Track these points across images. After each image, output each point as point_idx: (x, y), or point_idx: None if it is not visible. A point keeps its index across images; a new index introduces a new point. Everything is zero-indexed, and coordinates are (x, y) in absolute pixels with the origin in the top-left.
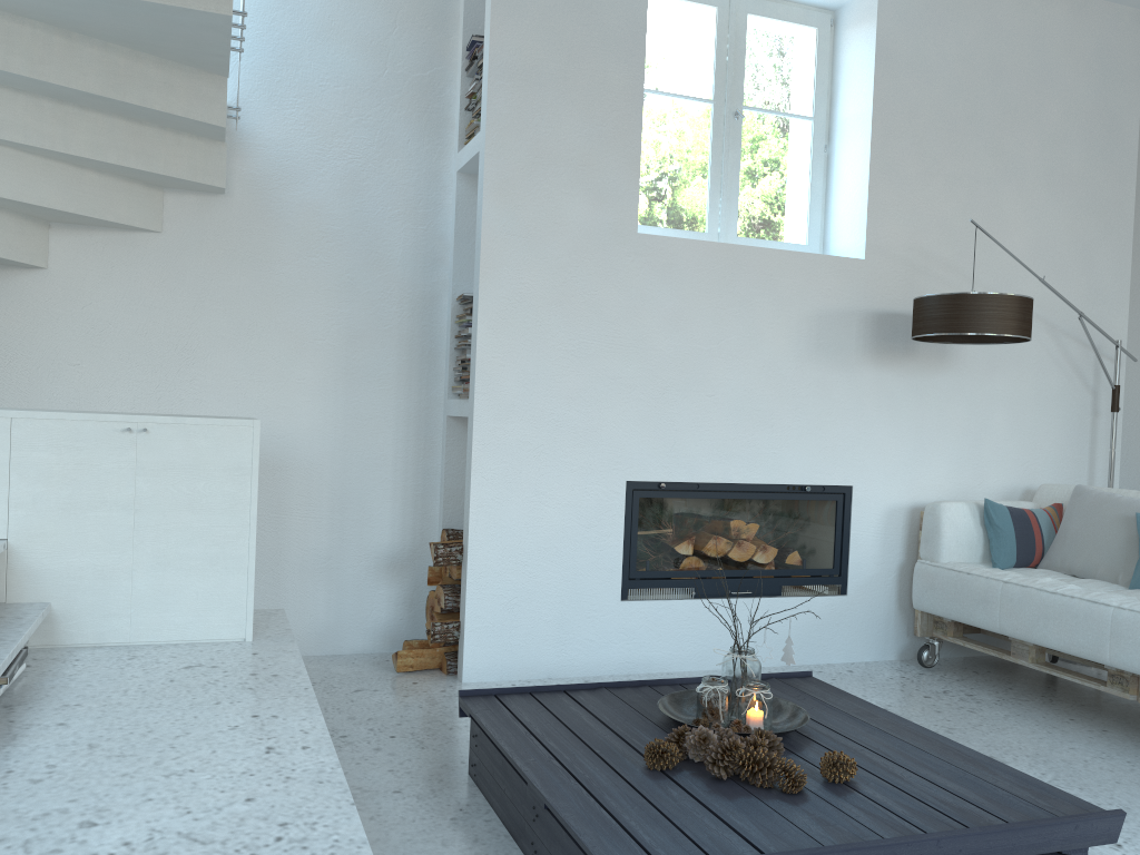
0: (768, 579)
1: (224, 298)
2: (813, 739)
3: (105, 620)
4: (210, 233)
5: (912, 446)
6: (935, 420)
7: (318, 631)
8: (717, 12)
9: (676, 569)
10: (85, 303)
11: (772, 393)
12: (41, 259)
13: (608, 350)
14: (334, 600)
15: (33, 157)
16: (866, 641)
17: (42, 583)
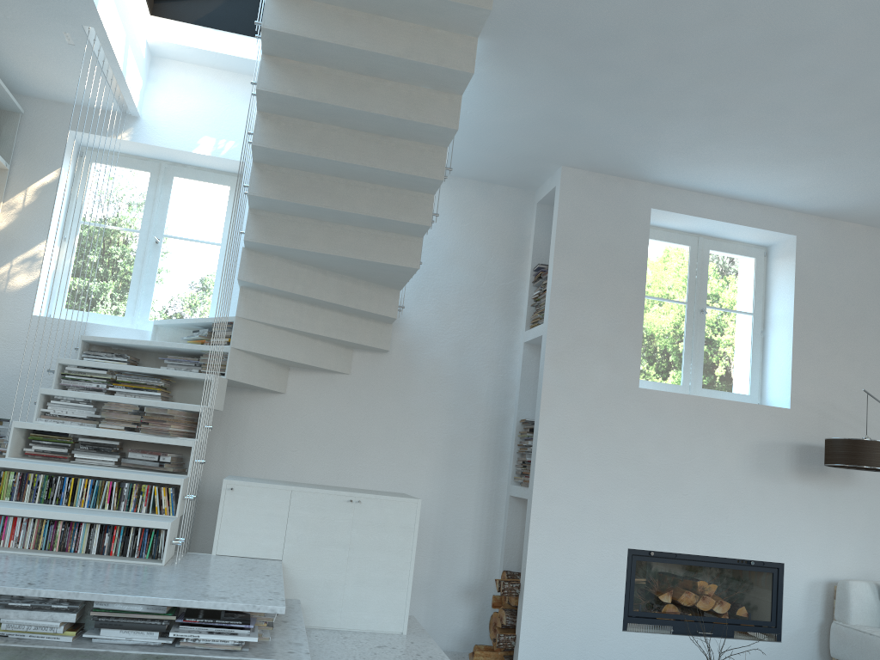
0: (724, 625)
1: (381, 414)
2: None
3: (327, 613)
4: (377, 375)
5: (827, 538)
6: (843, 520)
7: None
8: (690, 249)
9: (660, 612)
10: (303, 414)
11: (726, 495)
12: (283, 388)
13: (618, 461)
14: (431, 612)
15: (293, 334)
16: None
17: (297, 588)
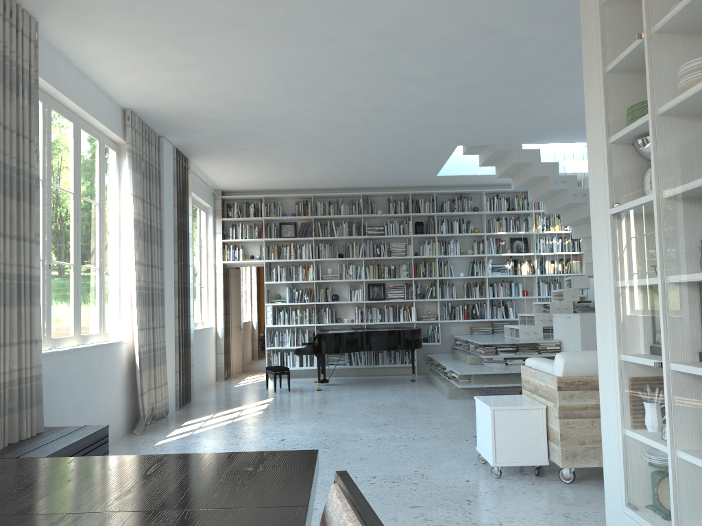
0: None
1: None
2: None
3: None
4: None
5: None
6: None
7: None
8: None
9: None
10: None
11: None
12: None
13: None
14: None
15: None
16: None
17: (564, 349)
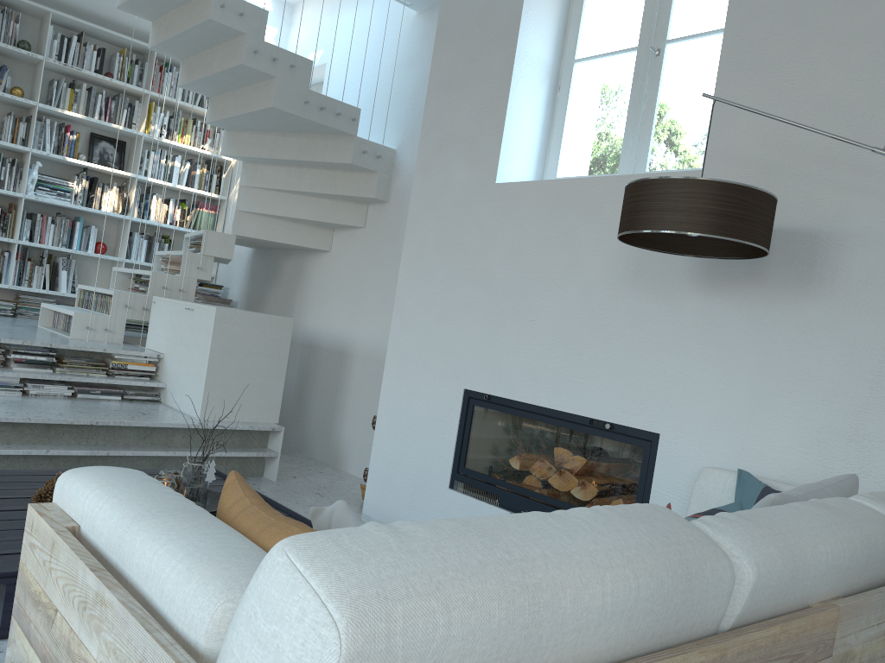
0: None
1: (379, 262)
2: None
3: (174, 396)
4: (380, 225)
5: (745, 399)
6: (786, 368)
7: None
8: None
9: (491, 475)
10: (338, 268)
11: (584, 321)
12: (326, 246)
13: (465, 280)
14: None
15: (296, 195)
16: None
17: (167, 375)
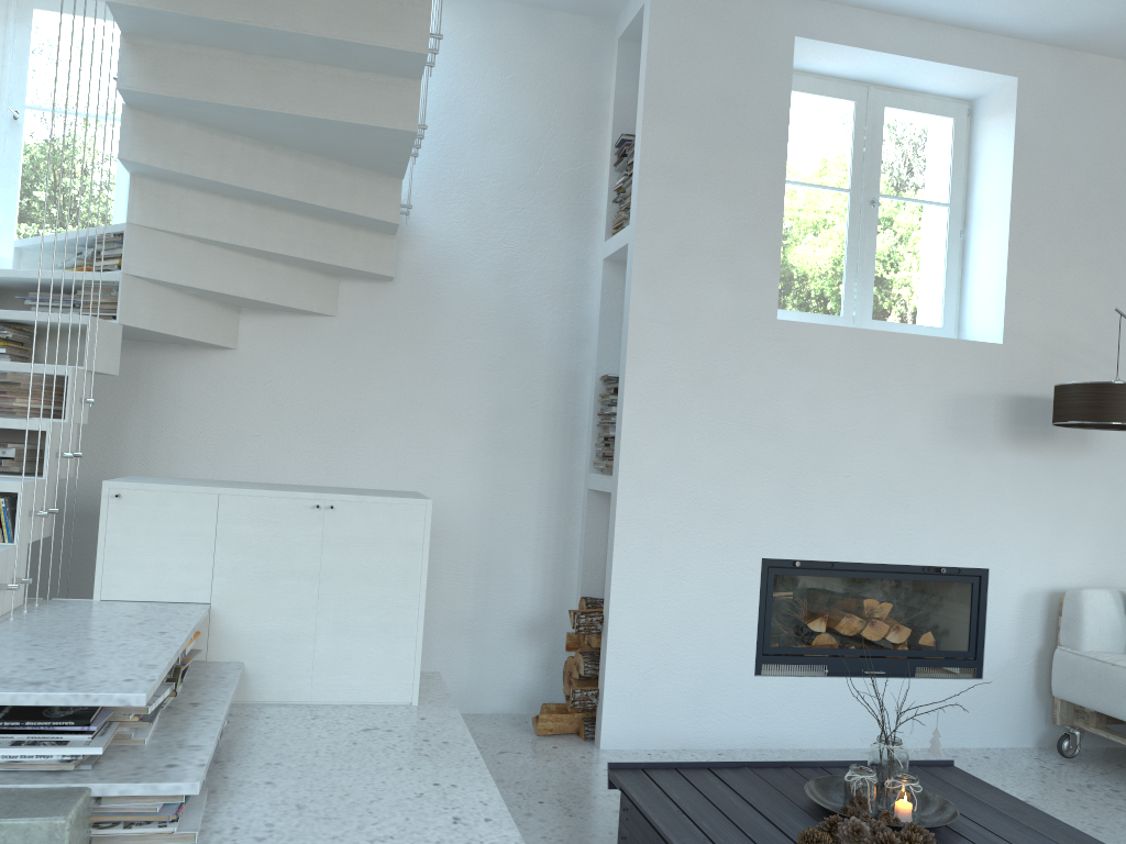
0: (902, 659)
1: (388, 376)
2: (963, 835)
3: (289, 680)
4: (378, 316)
5: (1051, 530)
6: (1075, 504)
7: (462, 690)
8: (855, 106)
9: (809, 646)
10: (267, 380)
11: (907, 475)
12: (232, 341)
13: (746, 431)
14: (477, 661)
15: (234, 253)
16: (1002, 727)
17: (238, 644)
